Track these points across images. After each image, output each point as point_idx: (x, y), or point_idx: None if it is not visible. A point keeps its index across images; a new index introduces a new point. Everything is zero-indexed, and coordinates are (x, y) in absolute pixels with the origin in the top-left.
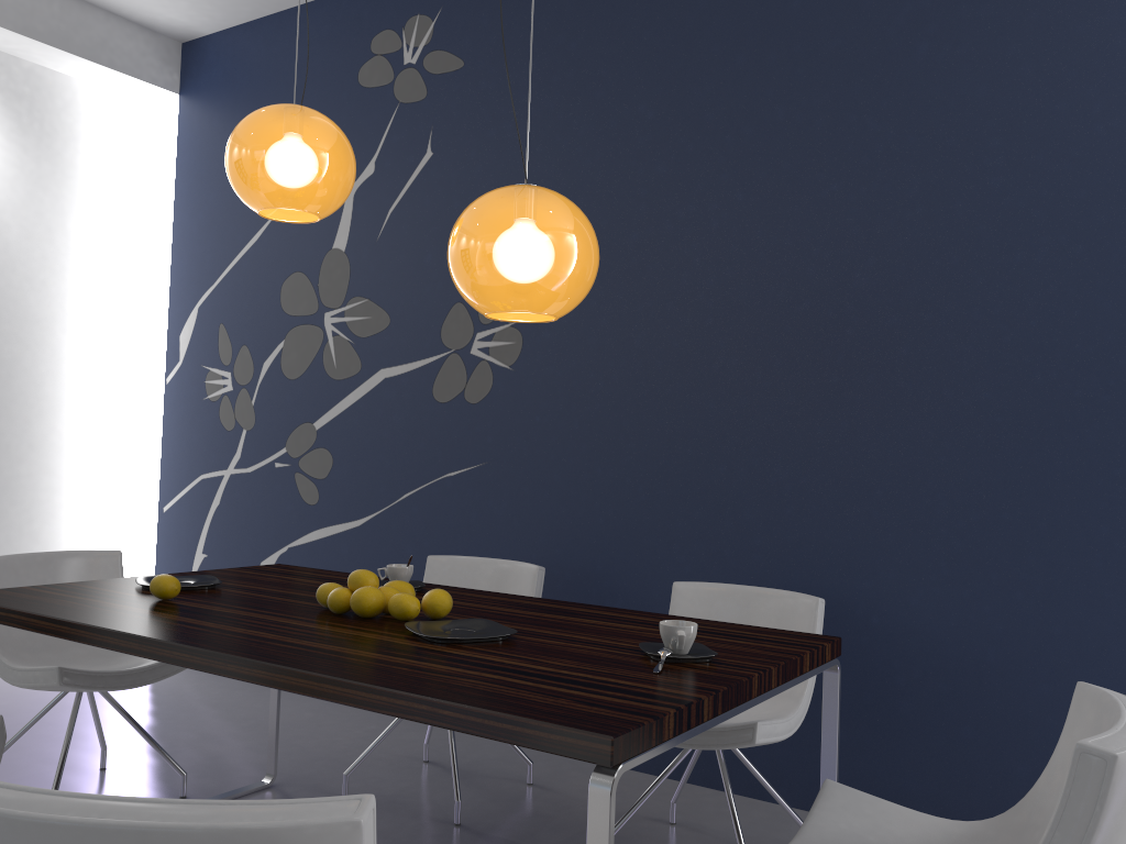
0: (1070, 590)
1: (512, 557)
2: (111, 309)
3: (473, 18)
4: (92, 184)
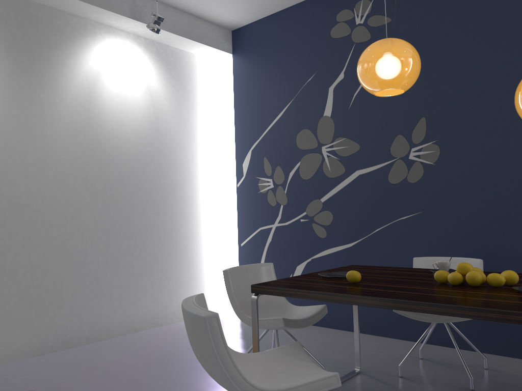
0: None
1: (444, 256)
2: (209, 155)
3: None
4: (198, 99)
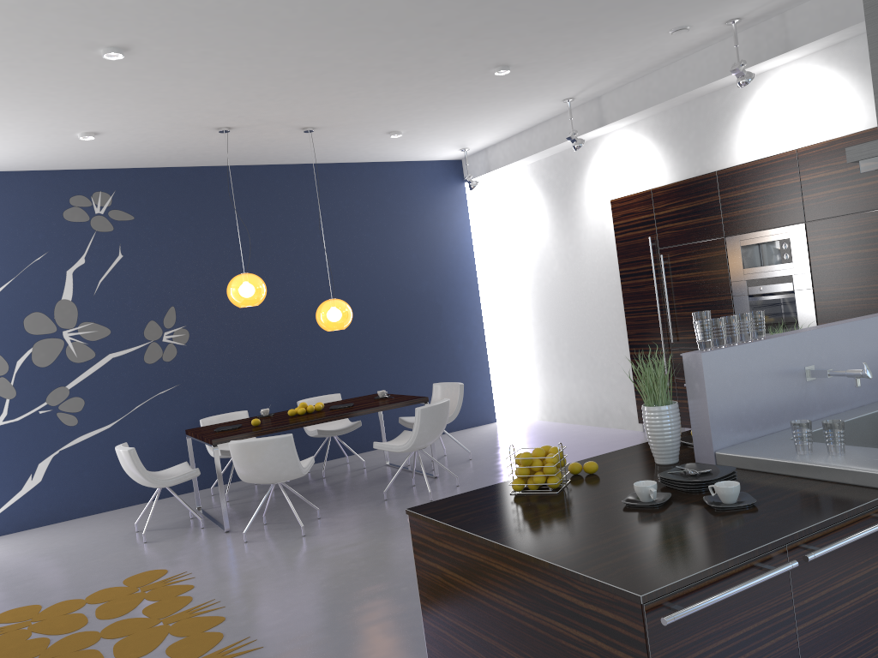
0: (375, 379)
1: (200, 418)
2: None
3: (136, 198)
4: None
